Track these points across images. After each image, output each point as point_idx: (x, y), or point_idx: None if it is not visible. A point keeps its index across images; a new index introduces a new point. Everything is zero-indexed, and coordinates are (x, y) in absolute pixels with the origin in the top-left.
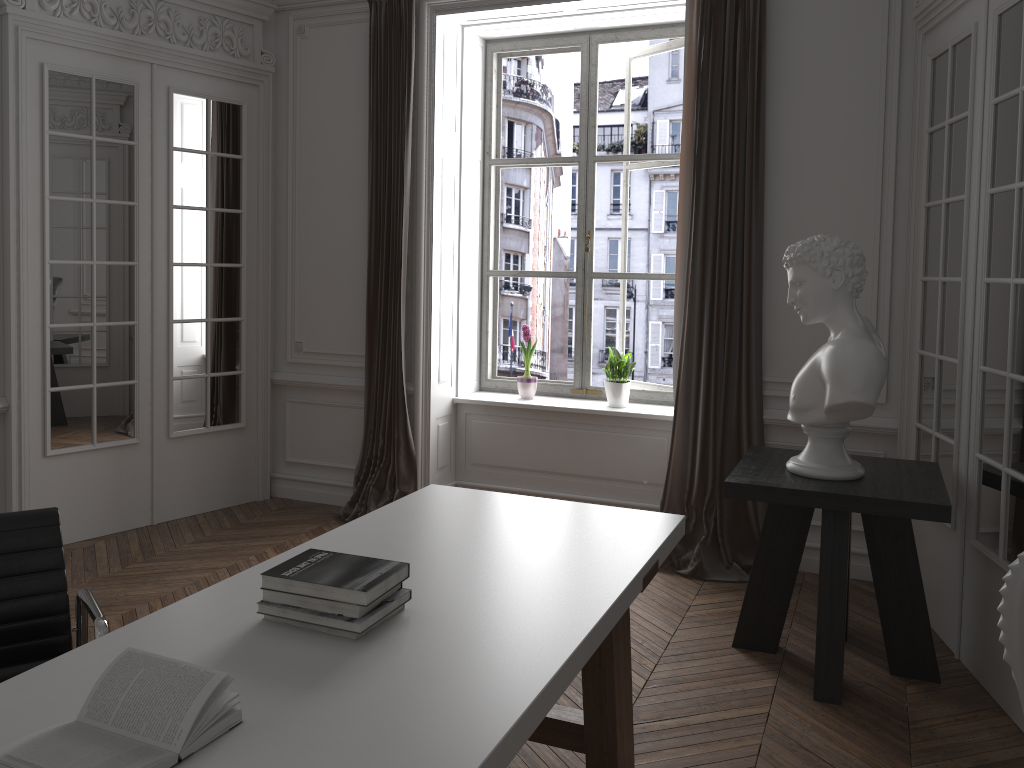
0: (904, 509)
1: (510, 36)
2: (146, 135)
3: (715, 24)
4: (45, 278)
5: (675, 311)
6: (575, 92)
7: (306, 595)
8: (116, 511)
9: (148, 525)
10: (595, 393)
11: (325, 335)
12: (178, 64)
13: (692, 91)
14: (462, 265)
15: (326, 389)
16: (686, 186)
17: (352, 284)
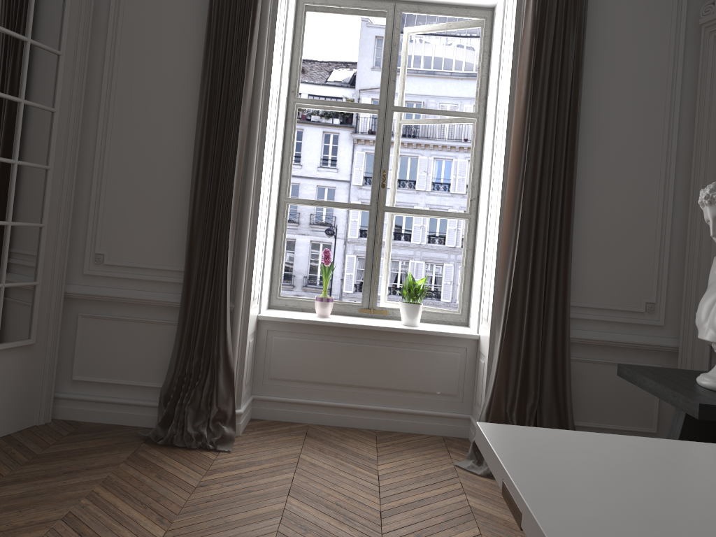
0: None
1: None
2: None
3: (551, 2)
4: None
5: (503, 242)
6: None
7: None
8: None
9: None
10: (381, 313)
11: (132, 248)
12: None
13: (527, 55)
14: (272, 190)
15: (129, 304)
16: (518, 134)
17: (169, 198)
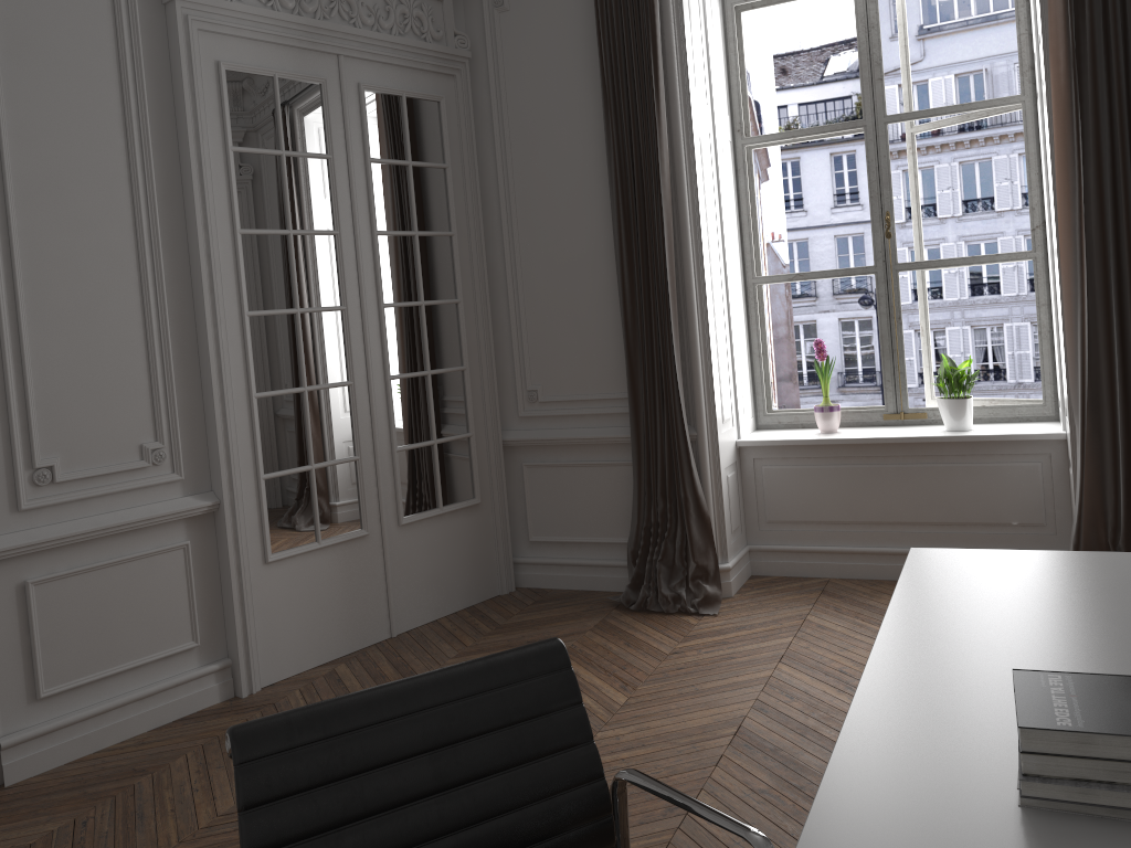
0: None
1: None
2: (340, 145)
3: None
4: (246, 334)
5: (1064, 292)
6: (775, 66)
7: (1128, 760)
8: (350, 624)
9: (387, 638)
10: (917, 417)
11: (566, 378)
12: (366, 54)
13: (1060, 1)
14: (728, 272)
15: (574, 446)
16: (1064, 126)
17: (597, 310)
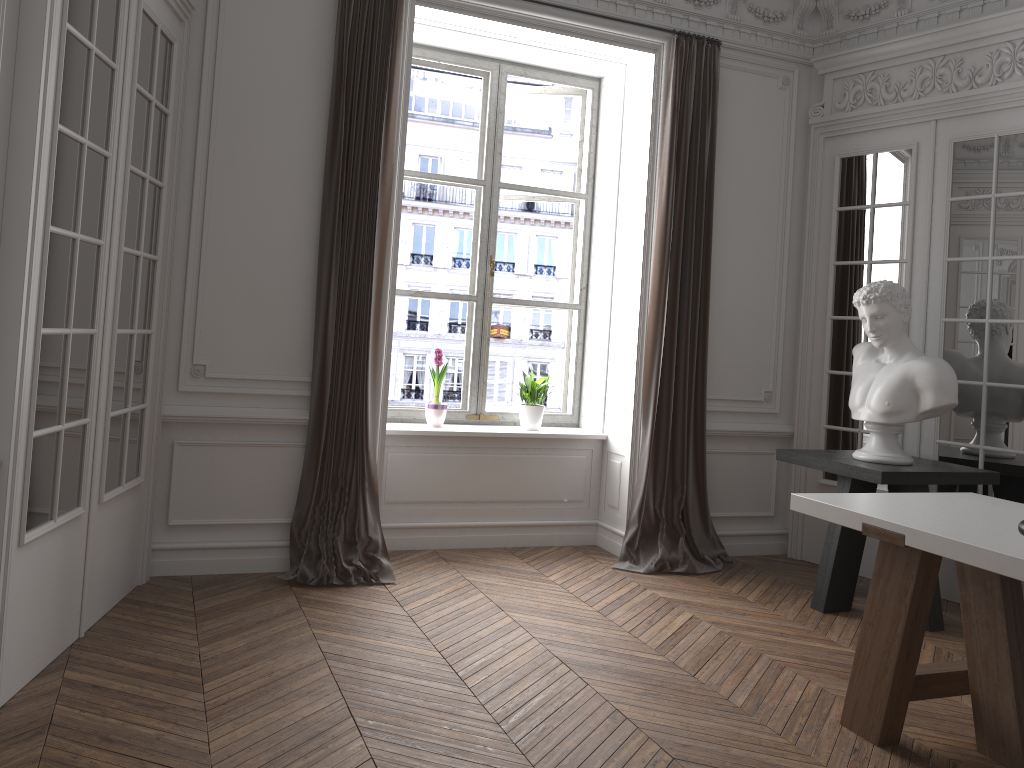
0: (978, 478)
1: (420, 42)
2: (122, 58)
3: (689, 92)
4: (47, 253)
5: (648, 337)
6: None
7: None
8: (58, 623)
9: (76, 639)
10: (491, 418)
11: (242, 356)
12: None
13: (668, 144)
14: None
15: (239, 425)
16: (661, 226)
17: (287, 293)
